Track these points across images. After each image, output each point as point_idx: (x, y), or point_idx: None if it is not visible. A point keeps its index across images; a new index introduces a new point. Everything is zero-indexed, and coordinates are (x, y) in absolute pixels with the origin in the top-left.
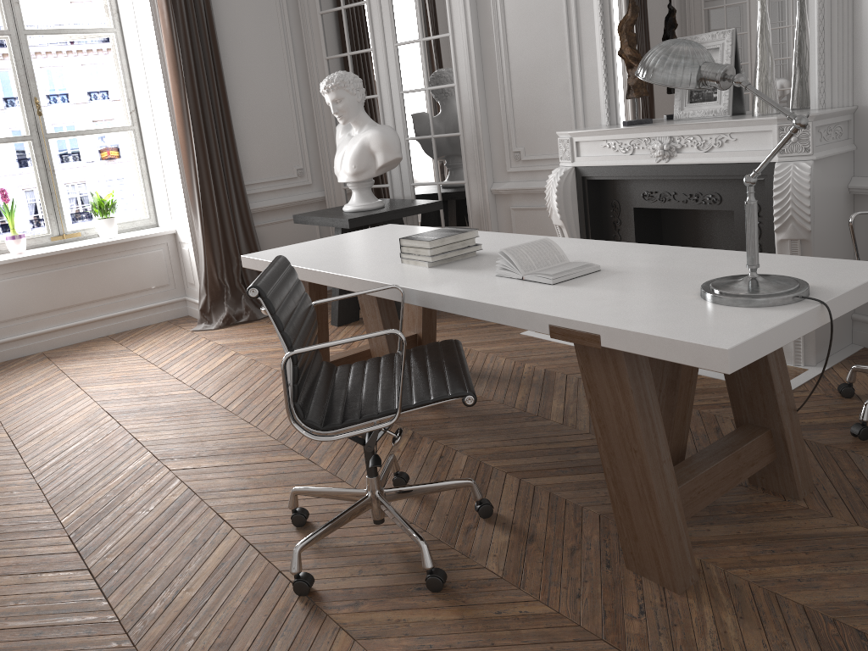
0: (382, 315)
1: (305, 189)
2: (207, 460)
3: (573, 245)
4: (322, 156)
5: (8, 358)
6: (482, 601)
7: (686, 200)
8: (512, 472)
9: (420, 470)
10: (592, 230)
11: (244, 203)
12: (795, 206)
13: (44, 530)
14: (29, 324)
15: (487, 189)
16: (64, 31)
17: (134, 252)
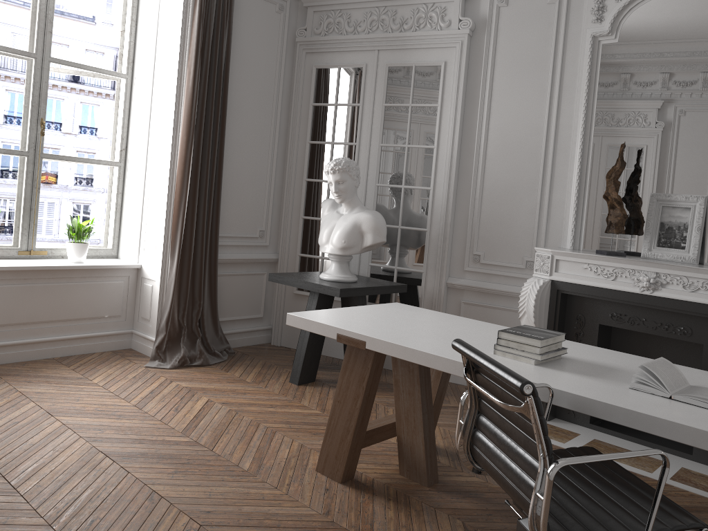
0: (422, 394)
1: (262, 249)
2: None
3: (643, 362)
4: (284, 223)
5: None
6: None
7: (655, 327)
8: None
9: None
10: None
11: (215, 253)
12: None
13: None
14: None
15: (445, 281)
16: (84, 67)
17: (98, 279)
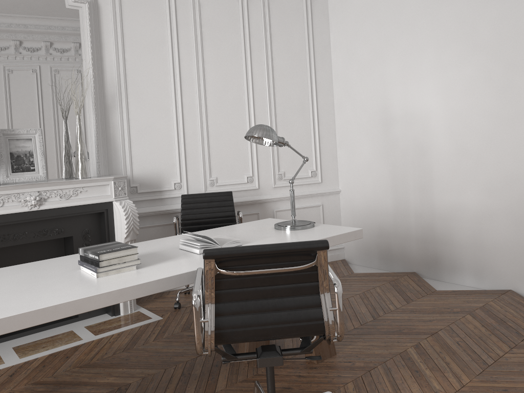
0: None
1: None
2: None
3: (138, 246)
4: None
5: None
6: None
7: (37, 235)
8: None
9: None
10: None
11: None
12: (133, 222)
13: None
14: None
15: None
16: None
17: None
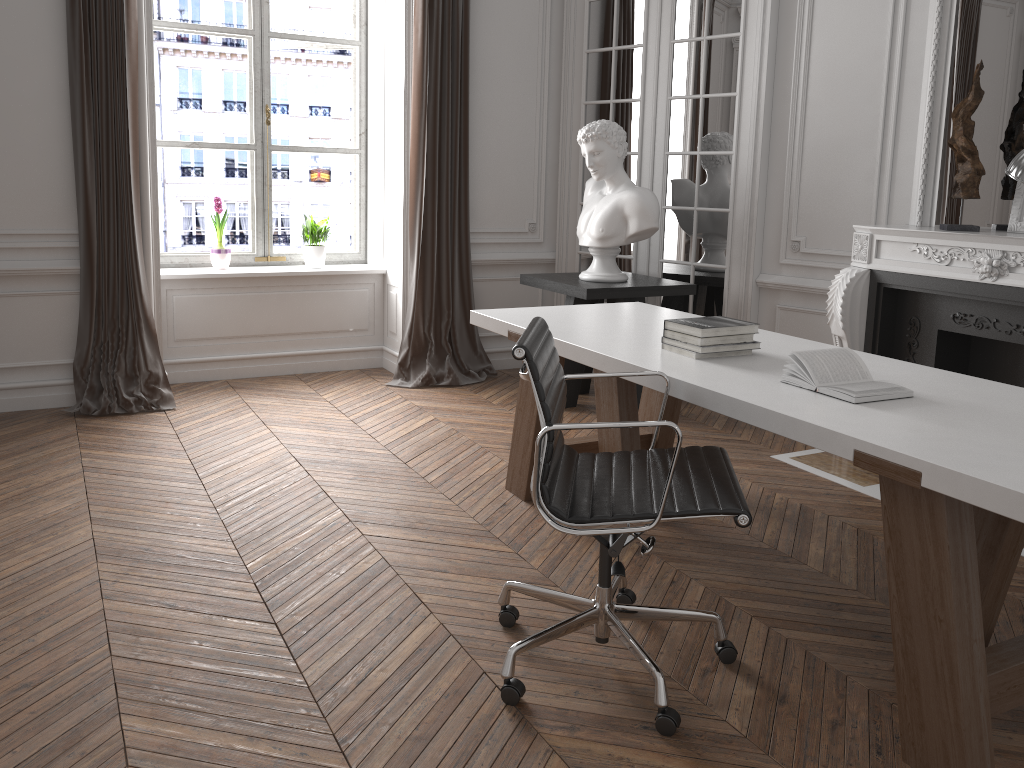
0: (620, 405)
1: (534, 247)
2: (403, 532)
3: (872, 362)
4: (560, 212)
5: (191, 379)
6: (721, 759)
7: (1010, 331)
8: (759, 617)
9: (647, 591)
10: (879, 348)
11: (466, 253)
12: None
13: (229, 571)
14: (218, 347)
15: (752, 279)
16: (308, 38)
17: (338, 287)
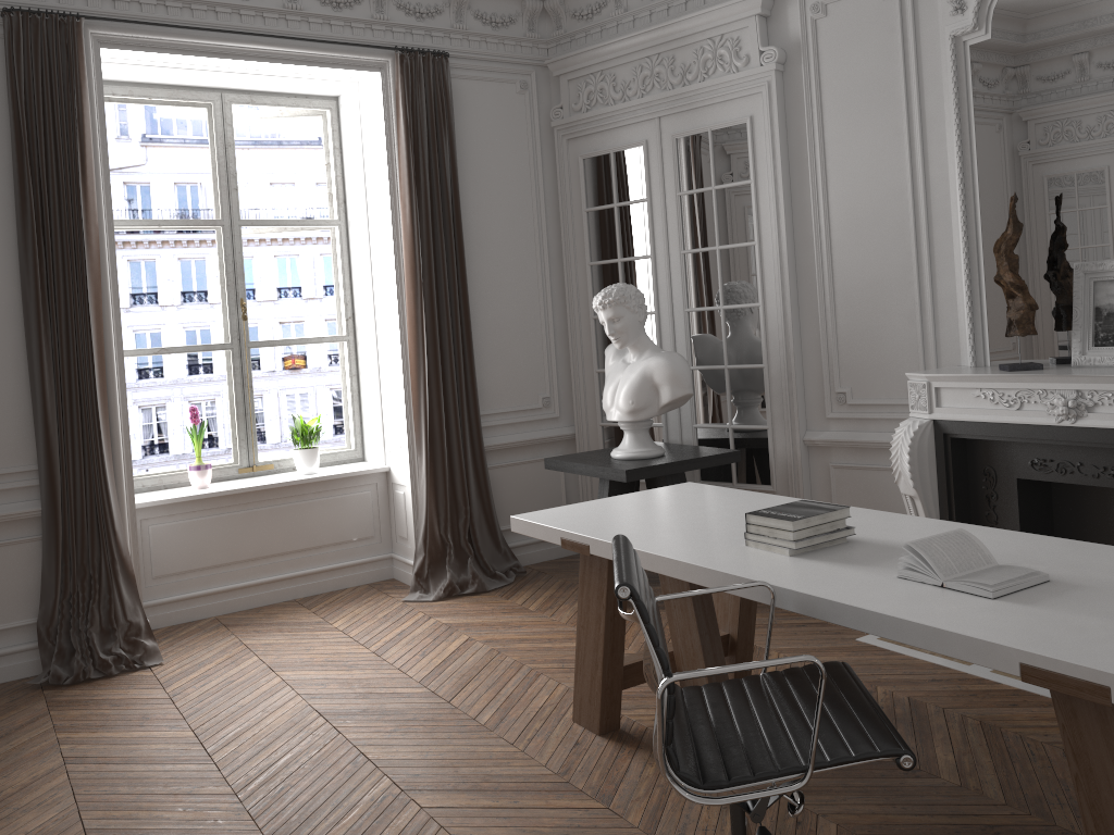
0: (696, 609)
1: (550, 423)
2: (468, 797)
3: (979, 536)
4: (575, 382)
5: (175, 621)
6: None
7: (1097, 474)
8: None
9: None
10: (956, 504)
11: (478, 439)
12: None
13: None
14: (204, 578)
15: (799, 438)
16: (283, 222)
17: (336, 492)
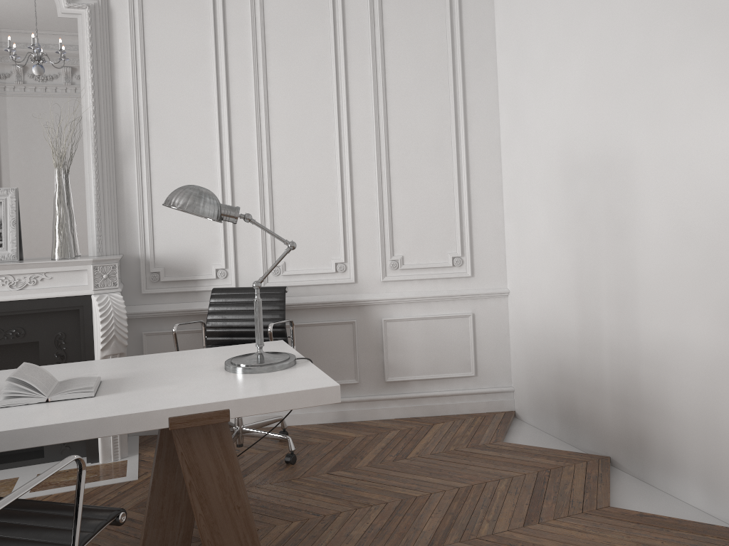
0: None
1: None
2: None
3: None
4: None
5: None
6: None
7: None
8: None
9: None
10: None
11: None
12: (117, 327)
13: None
14: None
15: None
16: None
17: None
